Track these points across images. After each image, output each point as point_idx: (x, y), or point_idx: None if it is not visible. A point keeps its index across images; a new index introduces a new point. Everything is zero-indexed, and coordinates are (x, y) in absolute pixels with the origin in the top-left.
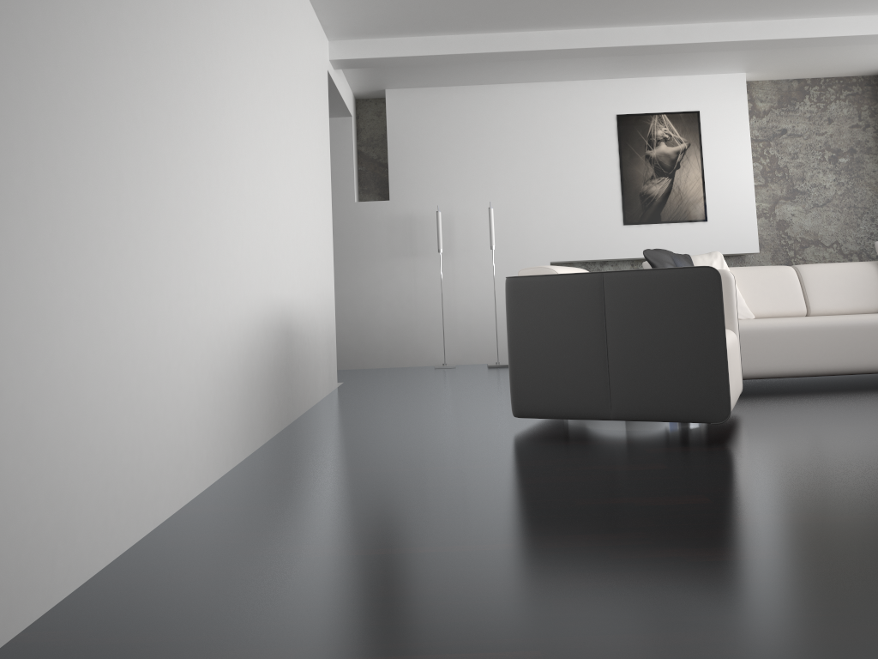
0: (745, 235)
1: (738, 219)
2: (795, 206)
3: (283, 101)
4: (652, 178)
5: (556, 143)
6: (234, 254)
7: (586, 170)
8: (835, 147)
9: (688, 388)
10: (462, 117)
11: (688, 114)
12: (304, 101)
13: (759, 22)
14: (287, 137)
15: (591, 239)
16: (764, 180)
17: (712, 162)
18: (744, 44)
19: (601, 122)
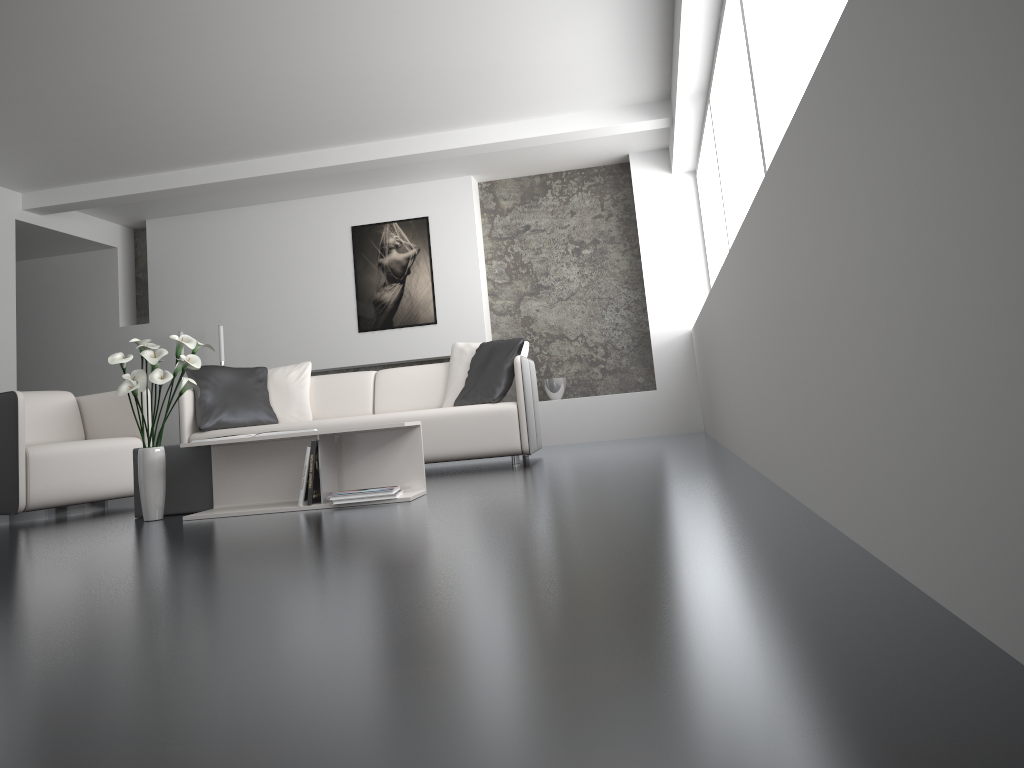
0: (474, 335)
1: (467, 319)
2: (539, 301)
3: None
4: (385, 285)
5: (297, 258)
6: None
7: (324, 282)
8: (578, 239)
9: (1, 487)
10: (213, 240)
11: (418, 220)
12: None
13: (384, 142)
14: None
15: (329, 348)
16: (509, 278)
17: (441, 265)
18: (378, 162)
19: (337, 234)
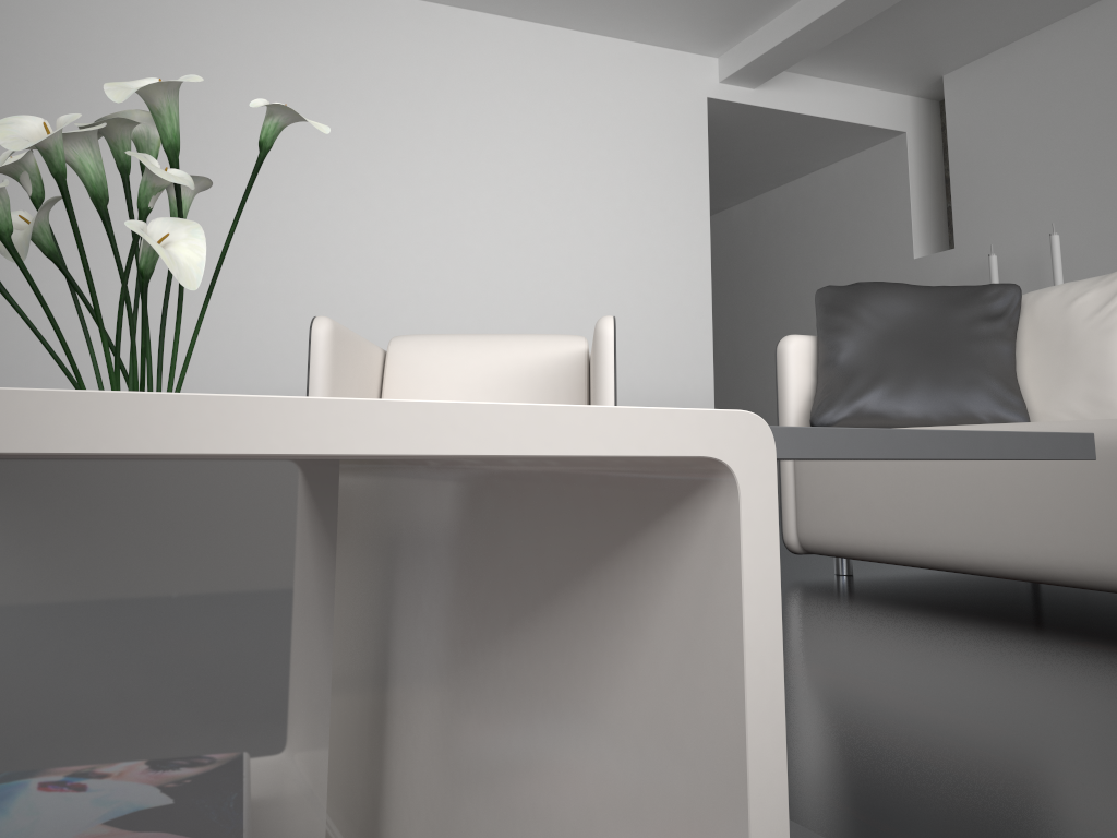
0: None
1: None
2: None
3: (432, 178)
4: None
5: None
6: (210, 346)
7: None
8: None
9: None
10: (1049, 82)
11: None
12: (549, 161)
13: None
14: (448, 215)
15: None
16: None
17: None
18: None
19: None
